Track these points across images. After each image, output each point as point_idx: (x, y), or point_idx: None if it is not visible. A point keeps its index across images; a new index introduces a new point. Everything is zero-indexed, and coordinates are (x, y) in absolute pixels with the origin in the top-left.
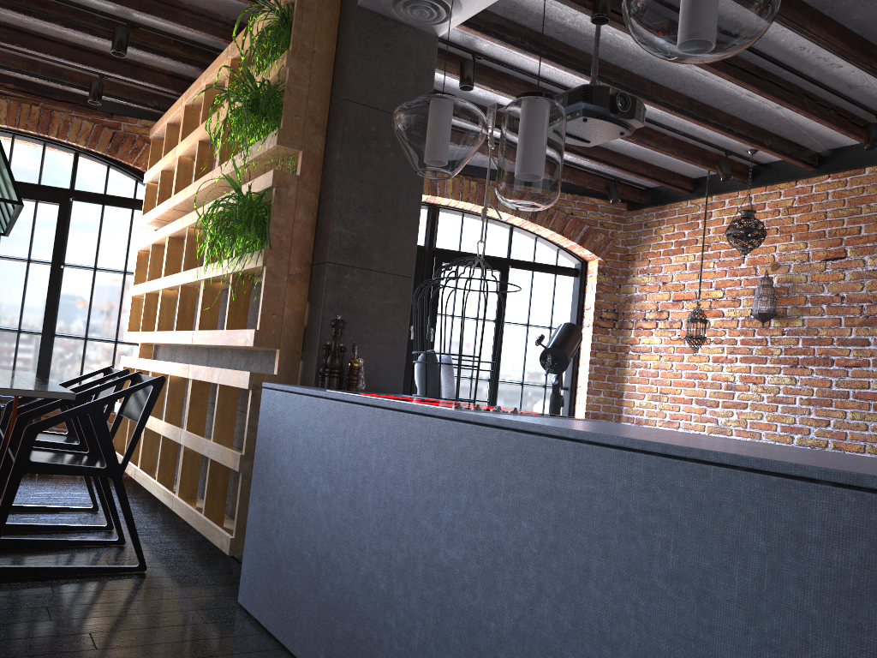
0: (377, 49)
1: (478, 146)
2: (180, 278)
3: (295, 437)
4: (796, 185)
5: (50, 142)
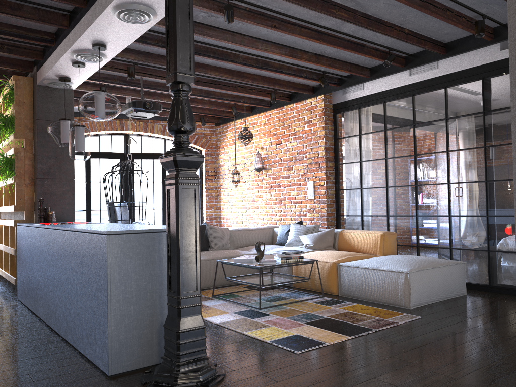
0: (47, 99)
1: None
2: None
3: (23, 240)
4: (265, 114)
5: None
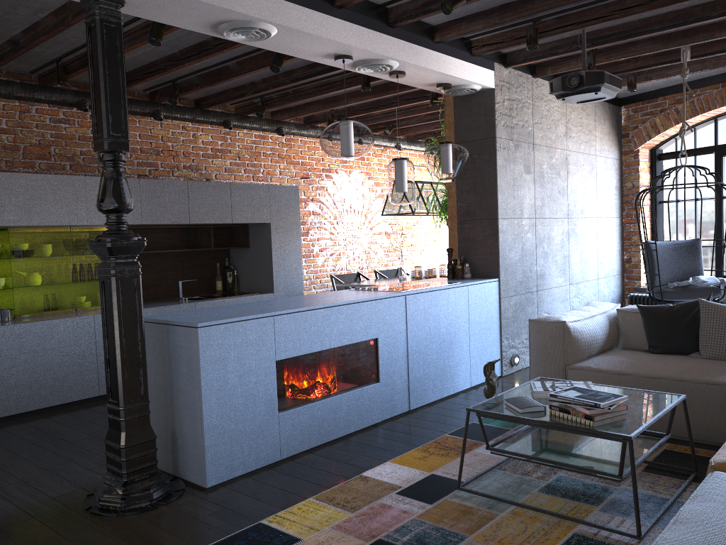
0: (464, 112)
1: (451, 162)
2: None
3: None
4: None
5: None
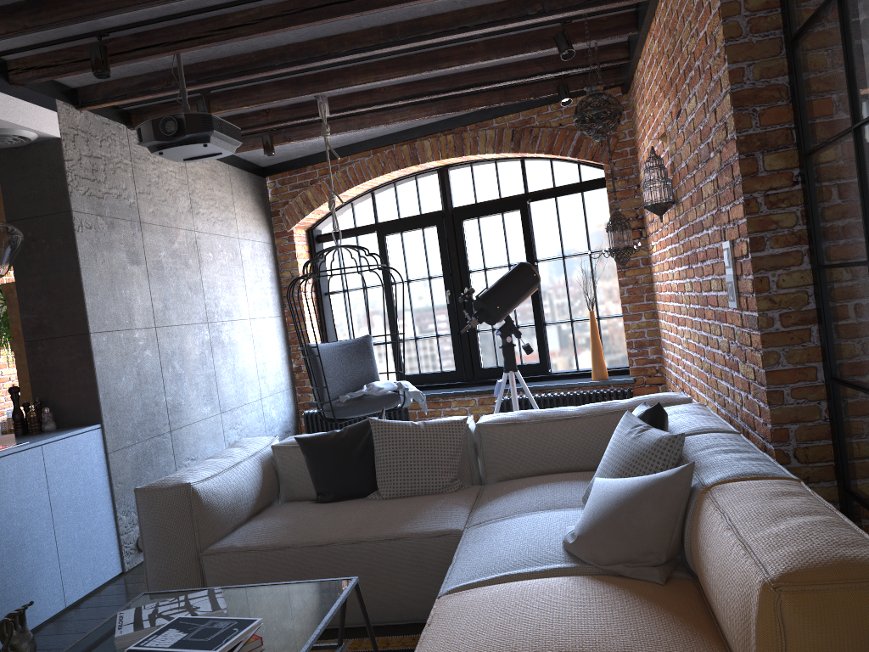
0: (17, 174)
1: None
2: None
3: None
4: (655, 21)
5: None
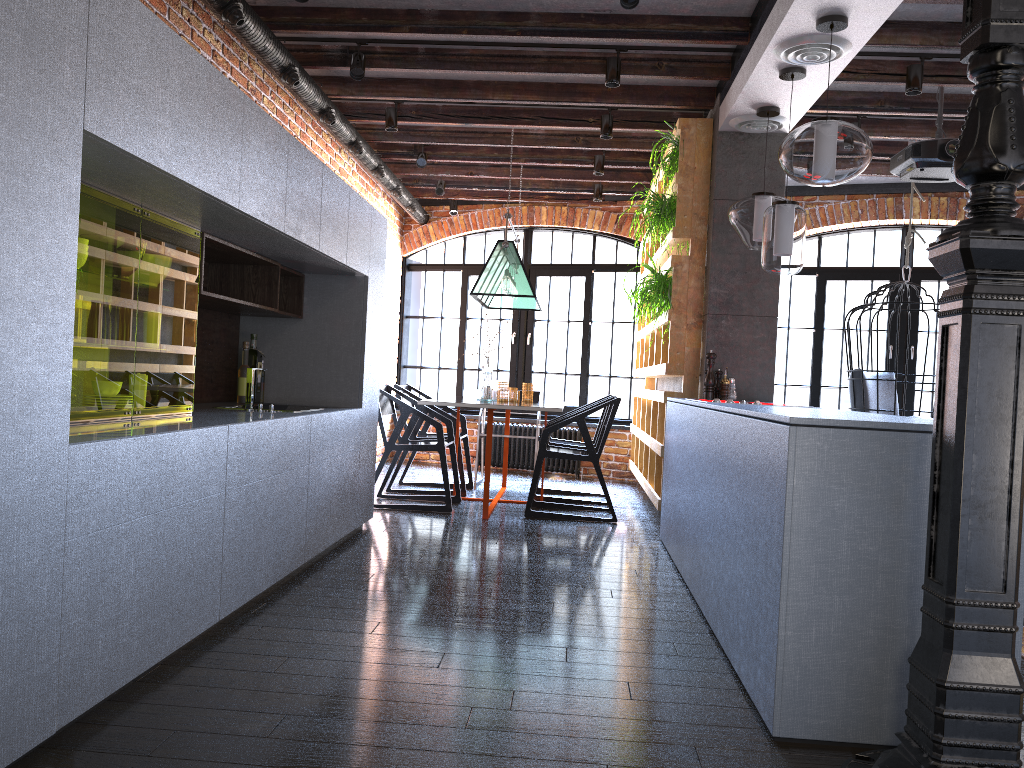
0: (735, 157)
1: None
2: (648, 328)
3: (672, 429)
4: None
5: (576, 231)
